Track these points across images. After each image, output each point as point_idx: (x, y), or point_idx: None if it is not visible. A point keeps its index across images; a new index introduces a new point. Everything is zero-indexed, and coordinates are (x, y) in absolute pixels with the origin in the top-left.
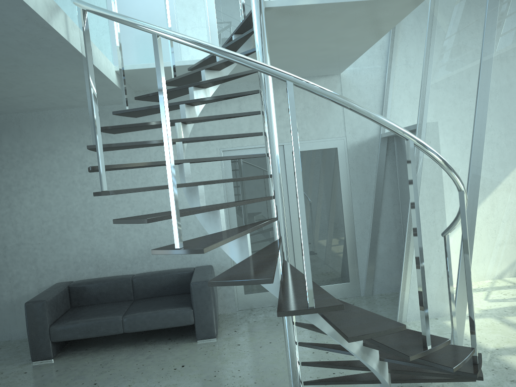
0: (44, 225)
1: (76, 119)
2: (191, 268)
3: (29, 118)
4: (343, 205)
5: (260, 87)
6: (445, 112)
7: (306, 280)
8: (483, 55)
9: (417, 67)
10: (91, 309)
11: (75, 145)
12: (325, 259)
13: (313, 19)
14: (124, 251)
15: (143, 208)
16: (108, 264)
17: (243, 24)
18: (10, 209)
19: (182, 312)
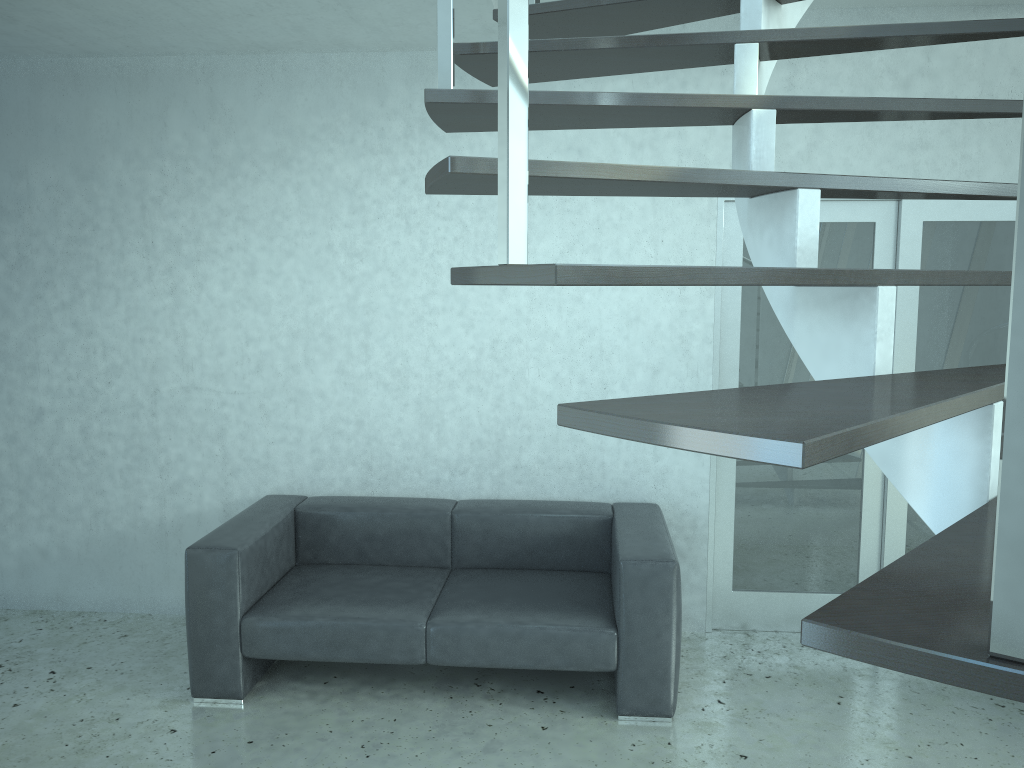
0: (250, 349)
1: (352, 81)
2: (604, 506)
3: (236, 71)
4: None
5: None
6: None
7: None
8: None
9: None
10: (347, 579)
11: (343, 151)
12: None
13: None
14: (436, 437)
15: (497, 335)
16: (394, 465)
17: None
18: (173, 300)
19: (587, 634)
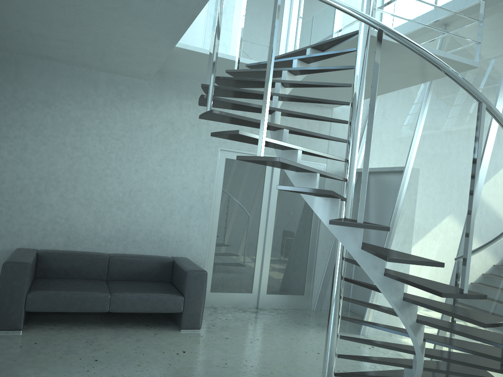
0: (18, 182)
1: (83, 79)
2: (169, 257)
3: (31, 64)
4: (312, 224)
5: (354, 100)
6: (442, 162)
7: (465, 270)
8: (492, 124)
9: (410, 120)
10: (65, 282)
11: (76, 105)
12: (288, 270)
13: (385, 56)
14: (101, 227)
15: (132, 188)
16: (81, 238)
17: (330, 42)
18: None
19: (173, 298)
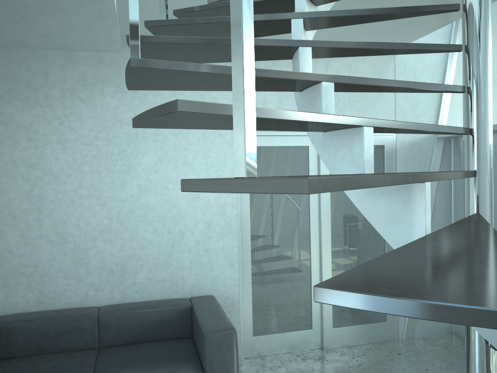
0: None
1: (26, 65)
2: (186, 300)
3: None
4: None
5: None
6: None
7: None
8: None
9: None
10: (32, 366)
11: (21, 105)
12: None
13: None
14: (85, 270)
15: (120, 209)
16: (59, 289)
17: None
18: None
19: None
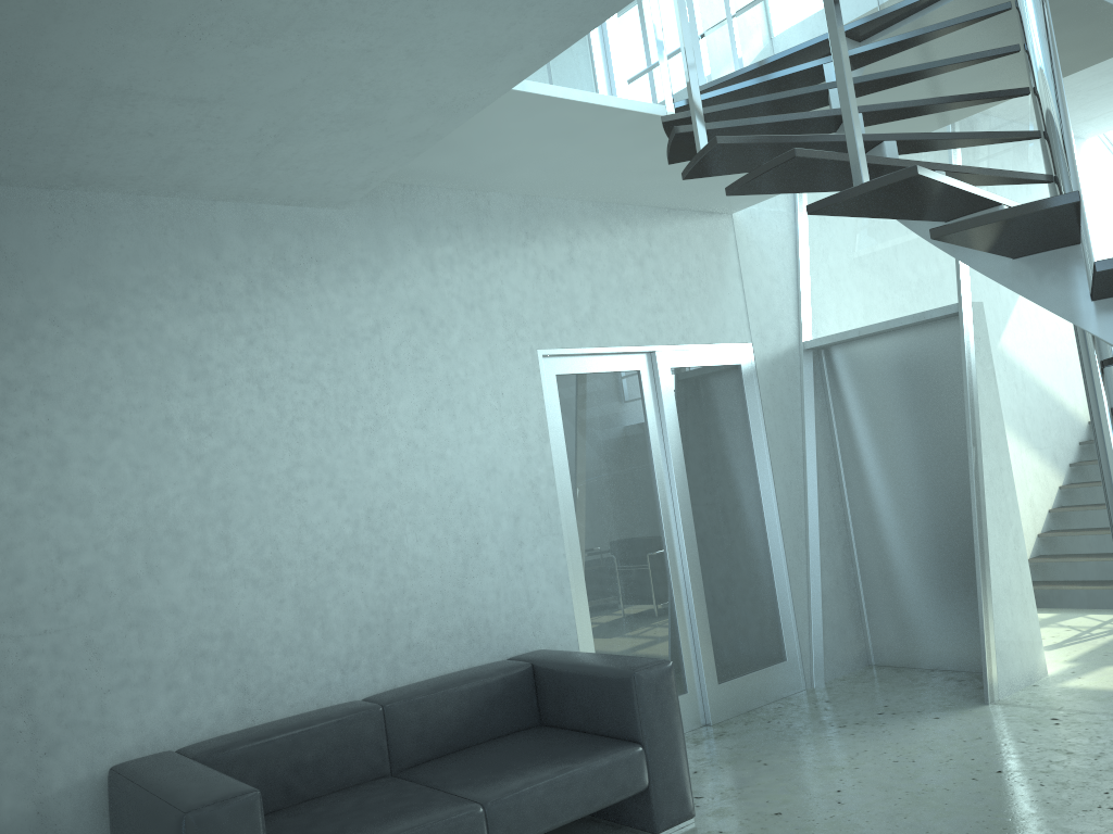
0: (65, 566)
1: (178, 230)
2: (510, 660)
3: (20, 207)
4: (761, 489)
5: (1055, 124)
6: None
7: None
8: None
9: None
10: (314, 816)
11: (175, 307)
12: (743, 612)
13: (1001, 33)
14: (321, 633)
15: (371, 503)
16: (276, 679)
17: (905, 7)
18: None
19: (624, 757)
